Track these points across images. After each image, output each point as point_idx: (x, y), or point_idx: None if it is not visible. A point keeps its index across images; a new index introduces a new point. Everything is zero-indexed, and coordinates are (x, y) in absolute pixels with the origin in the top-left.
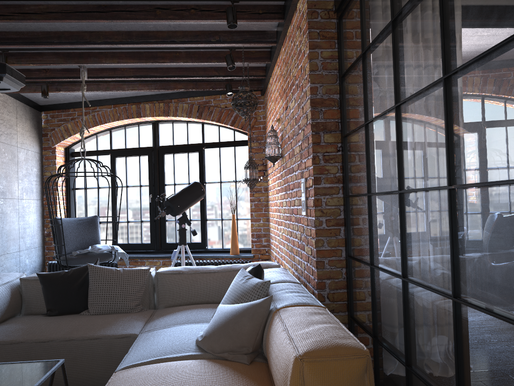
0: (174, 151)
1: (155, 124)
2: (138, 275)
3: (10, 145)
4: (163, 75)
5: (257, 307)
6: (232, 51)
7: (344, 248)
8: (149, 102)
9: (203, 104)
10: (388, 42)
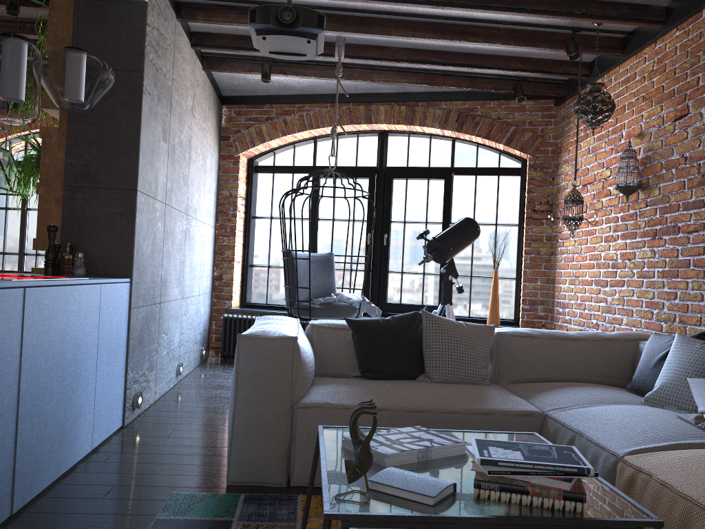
0: (408, 175)
1: (384, 136)
2: (485, 333)
3: (203, 145)
4: (448, 62)
5: None
6: (570, 34)
7: None
8: (385, 104)
9: (464, 111)
10: None
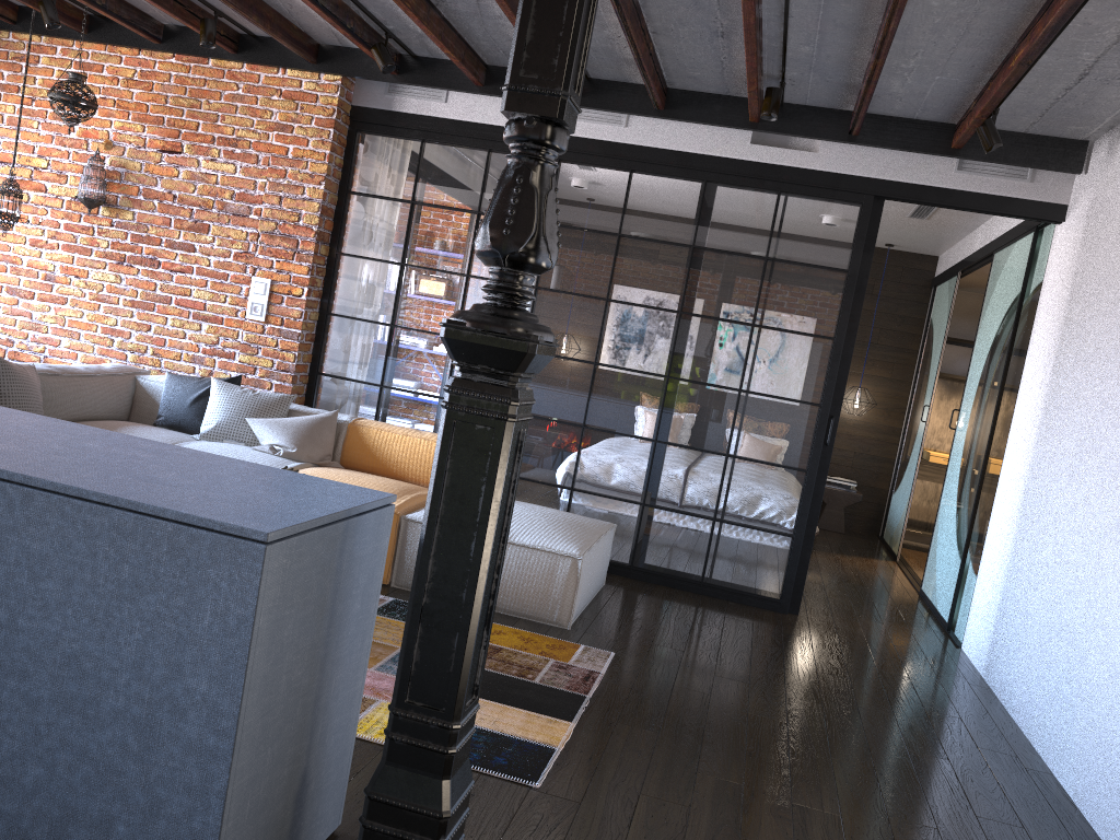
0: None
1: None
2: (35, 375)
3: None
4: None
5: (332, 420)
6: None
7: (310, 364)
8: None
9: None
10: (463, 221)
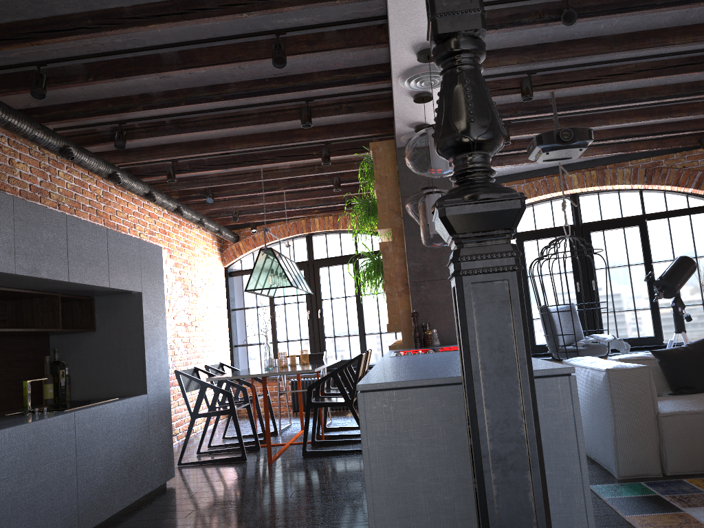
0: (604, 227)
1: (575, 198)
2: None
3: None
4: (647, 133)
5: None
6: None
7: None
8: (575, 171)
9: (650, 166)
10: None
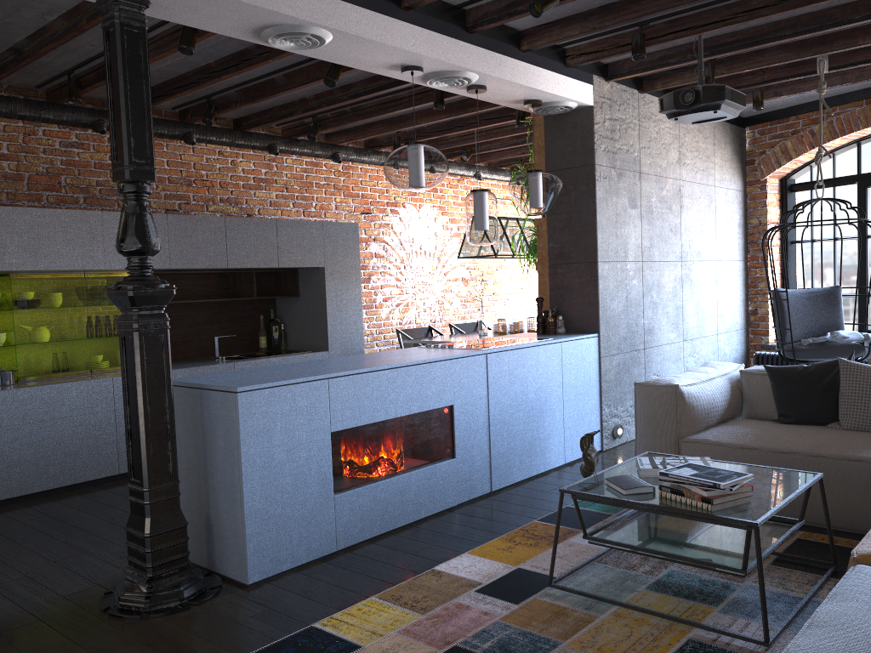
0: None
1: None
2: None
3: (706, 185)
4: None
5: None
6: None
7: None
8: None
9: None
10: None
